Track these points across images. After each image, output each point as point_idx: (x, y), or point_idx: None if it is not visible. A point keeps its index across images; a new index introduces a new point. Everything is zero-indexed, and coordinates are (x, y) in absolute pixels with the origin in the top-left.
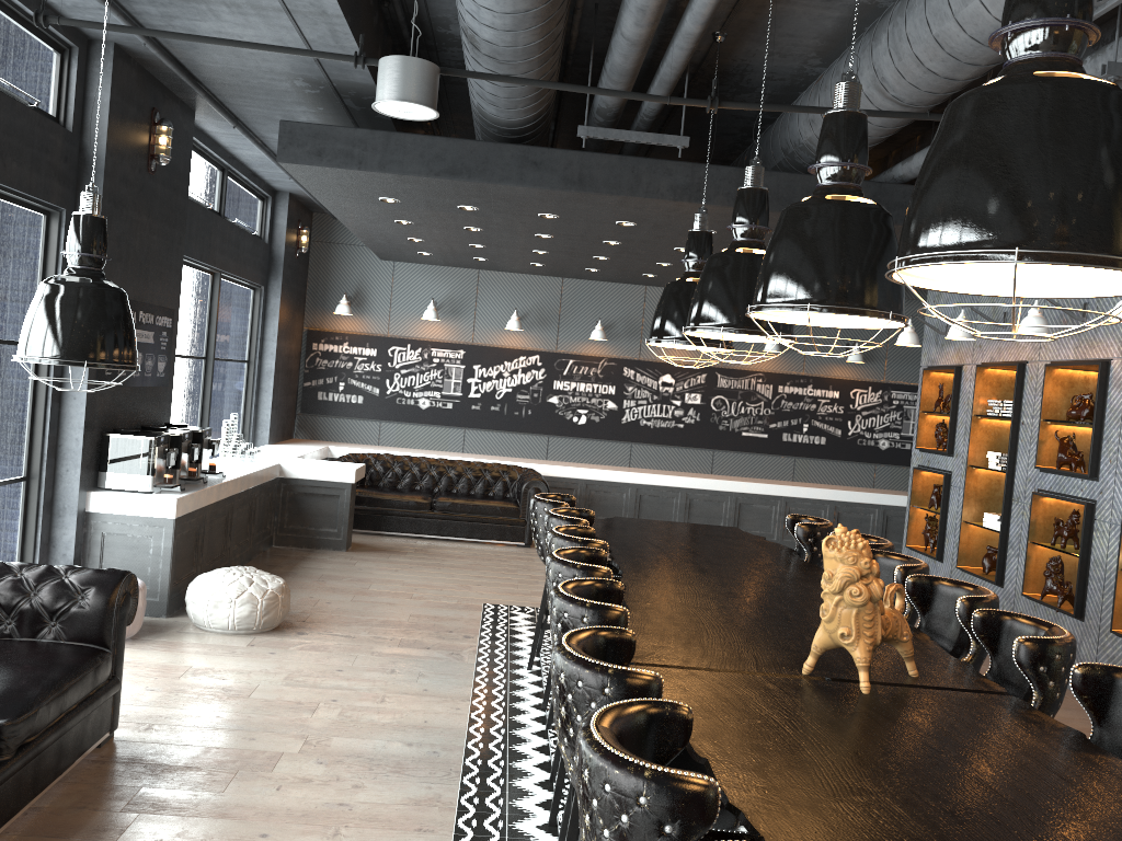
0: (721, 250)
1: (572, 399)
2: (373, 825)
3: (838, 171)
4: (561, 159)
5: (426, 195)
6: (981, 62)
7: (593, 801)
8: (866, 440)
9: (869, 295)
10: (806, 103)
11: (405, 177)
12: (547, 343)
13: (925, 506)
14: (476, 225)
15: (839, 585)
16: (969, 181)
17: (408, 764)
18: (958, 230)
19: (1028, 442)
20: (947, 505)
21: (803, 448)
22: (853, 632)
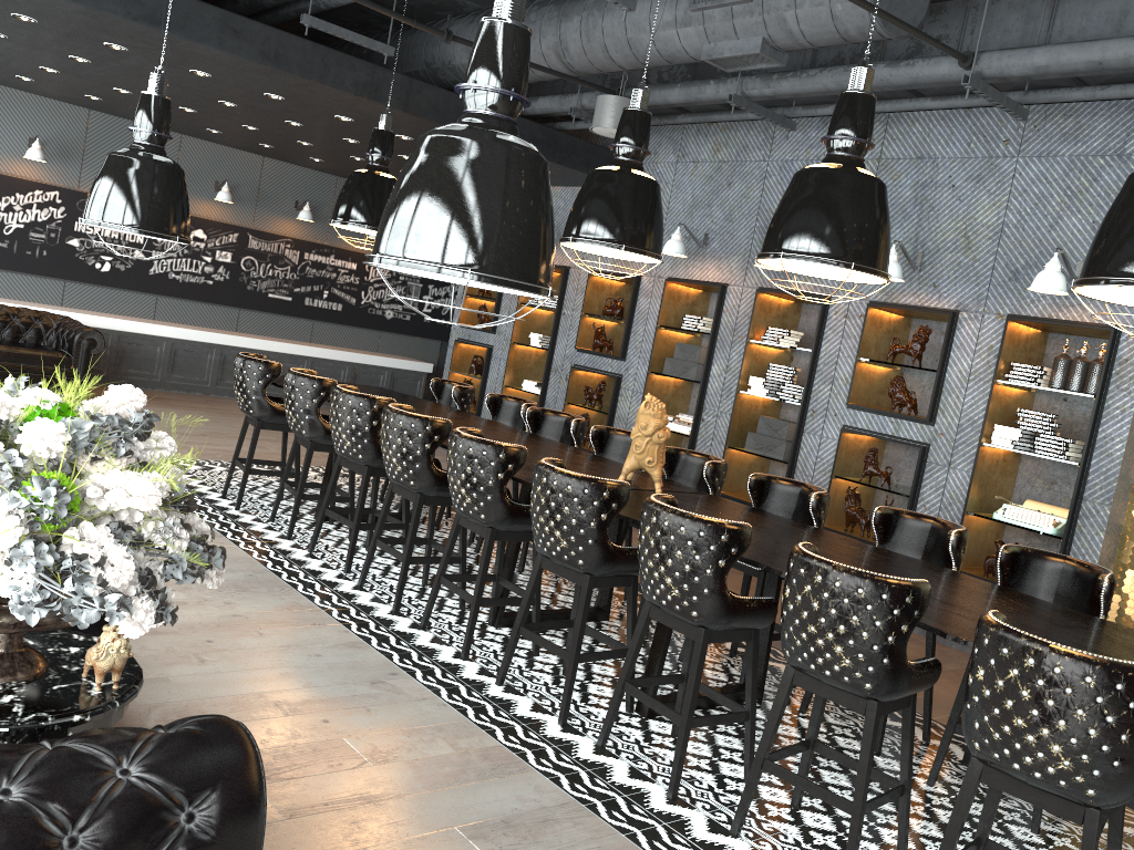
0: (333, 132)
1: (96, 244)
2: (278, 625)
3: (635, 152)
4: (260, 33)
5: (87, 28)
6: (650, 65)
7: (688, 542)
8: (375, 310)
9: (655, 243)
10: (468, 34)
11: (95, 13)
12: (68, 179)
13: (462, 372)
14: (92, 58)
15: (653, 431)
16: (830, 221)
17: (244, 585)
18: (823, 246)
19: (568, 329)
20: (487, 372)
21: (323, 313)
22: (655, 459)
